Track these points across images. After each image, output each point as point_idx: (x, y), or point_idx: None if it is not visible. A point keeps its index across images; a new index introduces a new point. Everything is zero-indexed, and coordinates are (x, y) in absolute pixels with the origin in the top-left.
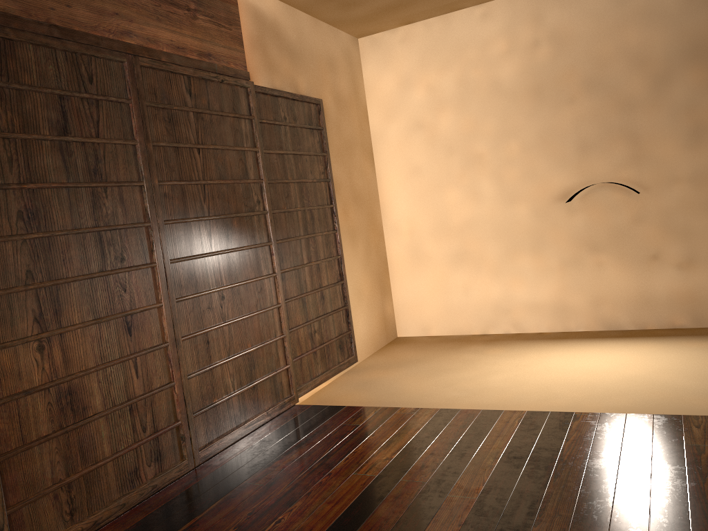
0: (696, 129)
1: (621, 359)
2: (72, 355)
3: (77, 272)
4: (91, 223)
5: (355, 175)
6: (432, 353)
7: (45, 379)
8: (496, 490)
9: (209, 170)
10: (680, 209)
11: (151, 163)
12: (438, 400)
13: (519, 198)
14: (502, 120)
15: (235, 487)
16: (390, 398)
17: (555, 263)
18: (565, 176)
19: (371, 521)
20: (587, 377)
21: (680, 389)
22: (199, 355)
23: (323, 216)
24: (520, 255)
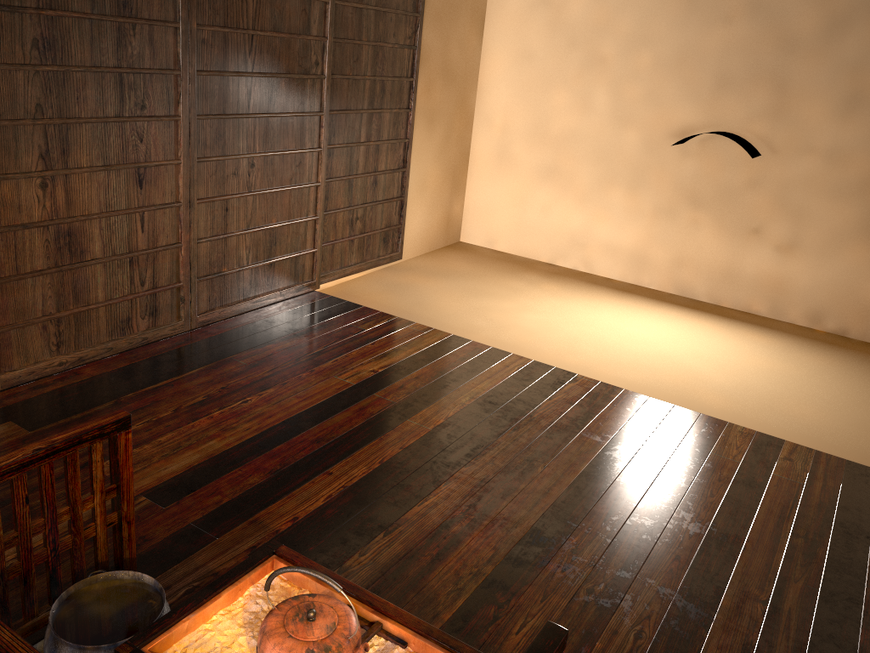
0: (854, 97)
1: (668, 332)
2: (75, 198)
3: (90, 113)
4: (113, 63)
5: (452, 45)
6: (484, 271)
7: (45, 216)
8: (453, 427)
9: (262, 18)
10: (802, 186)
11: (191, 3)
12: (459, 324)
13: (633, 122)
14: (641, 22)
15: (220, 359)
16: (413, 309)
17: (648, 208)
18: (690, 111)
19: (326, 424)
20: (620, 341)
21: (700, 379)
22: (214, 221)
23: (397, 90)
24: (614, 188)
